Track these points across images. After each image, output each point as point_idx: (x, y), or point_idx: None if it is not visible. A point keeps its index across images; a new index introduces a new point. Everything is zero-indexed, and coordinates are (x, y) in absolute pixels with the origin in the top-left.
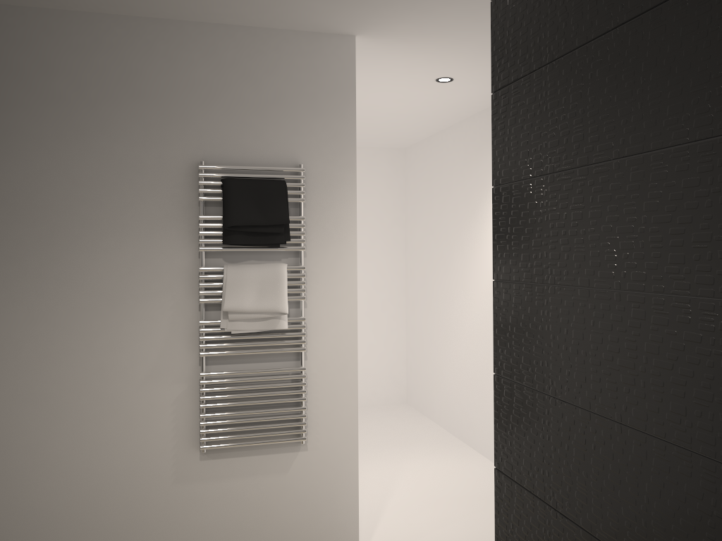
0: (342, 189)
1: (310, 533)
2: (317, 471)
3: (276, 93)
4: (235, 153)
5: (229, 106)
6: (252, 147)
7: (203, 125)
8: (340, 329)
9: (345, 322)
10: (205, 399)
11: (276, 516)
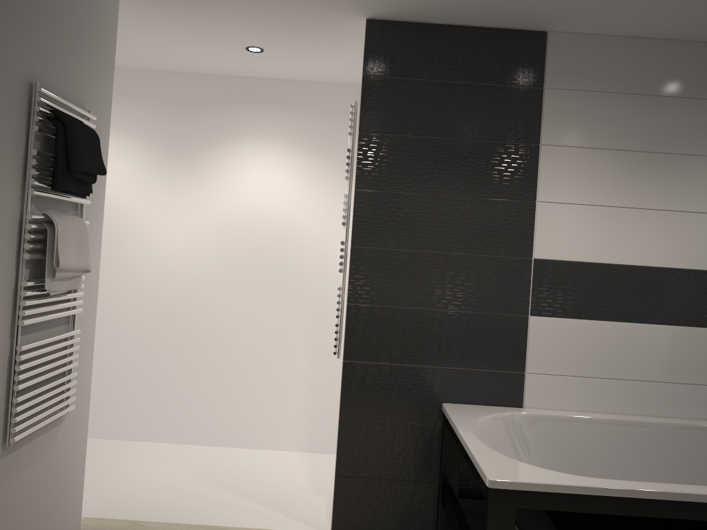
0: (103, 144)
1: (60, 510)
2: (69, 441)
3: (80, 24)
4: (53, 81)
5: (53, 22)
6: (63, 79)
7: (36, 36)
8: (91, 288)
9: (93, 281)
10: (22, 378)
11: (43, 502)
